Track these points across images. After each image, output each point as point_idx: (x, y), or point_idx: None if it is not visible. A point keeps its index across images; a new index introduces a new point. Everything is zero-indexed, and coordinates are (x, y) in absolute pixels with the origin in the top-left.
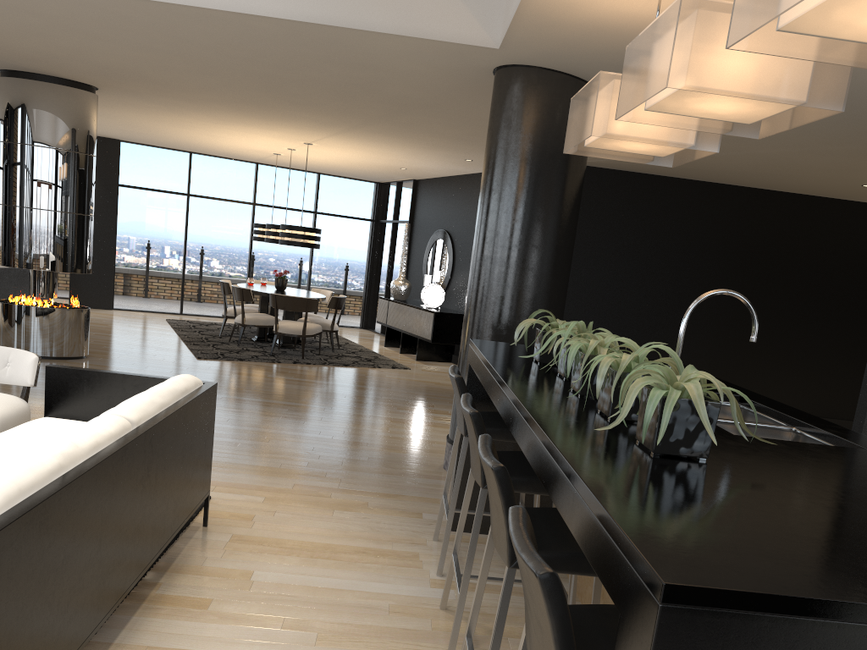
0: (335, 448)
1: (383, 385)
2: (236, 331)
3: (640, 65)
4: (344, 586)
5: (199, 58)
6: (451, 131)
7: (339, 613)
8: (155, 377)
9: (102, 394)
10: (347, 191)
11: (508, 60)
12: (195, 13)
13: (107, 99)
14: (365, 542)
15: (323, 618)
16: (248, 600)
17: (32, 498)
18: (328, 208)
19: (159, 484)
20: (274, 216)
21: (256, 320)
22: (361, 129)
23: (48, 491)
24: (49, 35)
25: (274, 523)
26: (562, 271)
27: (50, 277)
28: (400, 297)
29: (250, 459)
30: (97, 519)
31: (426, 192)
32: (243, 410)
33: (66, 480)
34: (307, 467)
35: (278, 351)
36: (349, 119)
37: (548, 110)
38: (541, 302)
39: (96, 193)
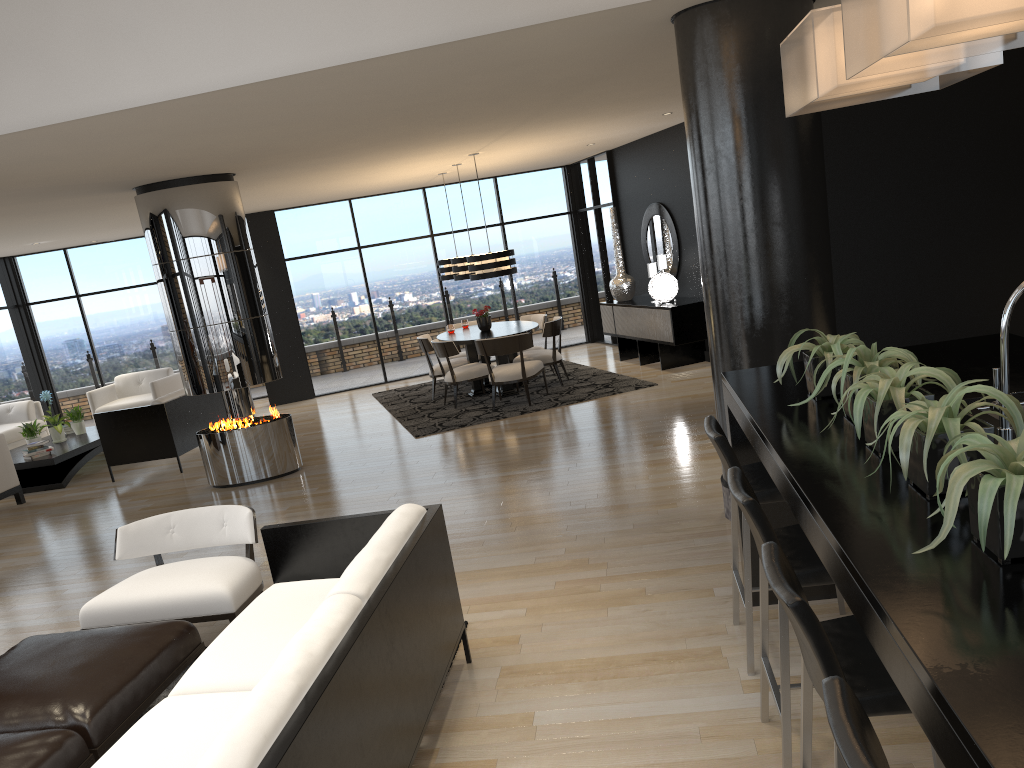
0: (592, 521)
1: (630, 416)
2: (449, 388)
3: (865, 7)
4: (640, 712)
5: (328, 115)
6: (637, 93)
7: (643, 751)
8: (374, 515)
9: (325, 546)
10: (532, 188)
11: (686, 3)
12: (309, 77)
13: (247, 180)
14: (653, 646)
15: (626, 761)
16: (536, 753)
17: (280, 740)
18: (516, 214)
19: (408, 650)
20: (457, 242)
21: (467, 374)
22: (530, 122)
23: (294, 725)
24: (170, 144)
25: (544, 641)
26: (819, 241)
27: (242, 393)
28: (624, 298)
29: (499, 559)
30: (352, 726)
31: (625, 162)
32: (478, 495)
33: (309, 704)
34: (565, 555)
35: (500, 403)
36: (512, 118)
37: (753, 48)
38: (801, 289)
39: (264, 276)
